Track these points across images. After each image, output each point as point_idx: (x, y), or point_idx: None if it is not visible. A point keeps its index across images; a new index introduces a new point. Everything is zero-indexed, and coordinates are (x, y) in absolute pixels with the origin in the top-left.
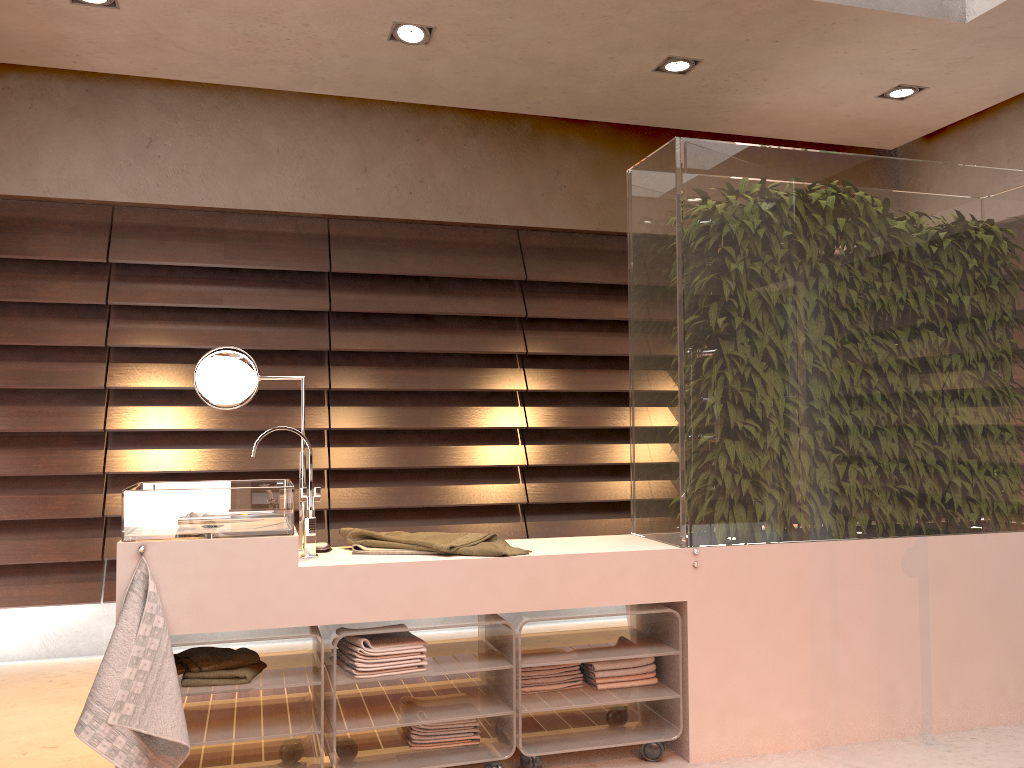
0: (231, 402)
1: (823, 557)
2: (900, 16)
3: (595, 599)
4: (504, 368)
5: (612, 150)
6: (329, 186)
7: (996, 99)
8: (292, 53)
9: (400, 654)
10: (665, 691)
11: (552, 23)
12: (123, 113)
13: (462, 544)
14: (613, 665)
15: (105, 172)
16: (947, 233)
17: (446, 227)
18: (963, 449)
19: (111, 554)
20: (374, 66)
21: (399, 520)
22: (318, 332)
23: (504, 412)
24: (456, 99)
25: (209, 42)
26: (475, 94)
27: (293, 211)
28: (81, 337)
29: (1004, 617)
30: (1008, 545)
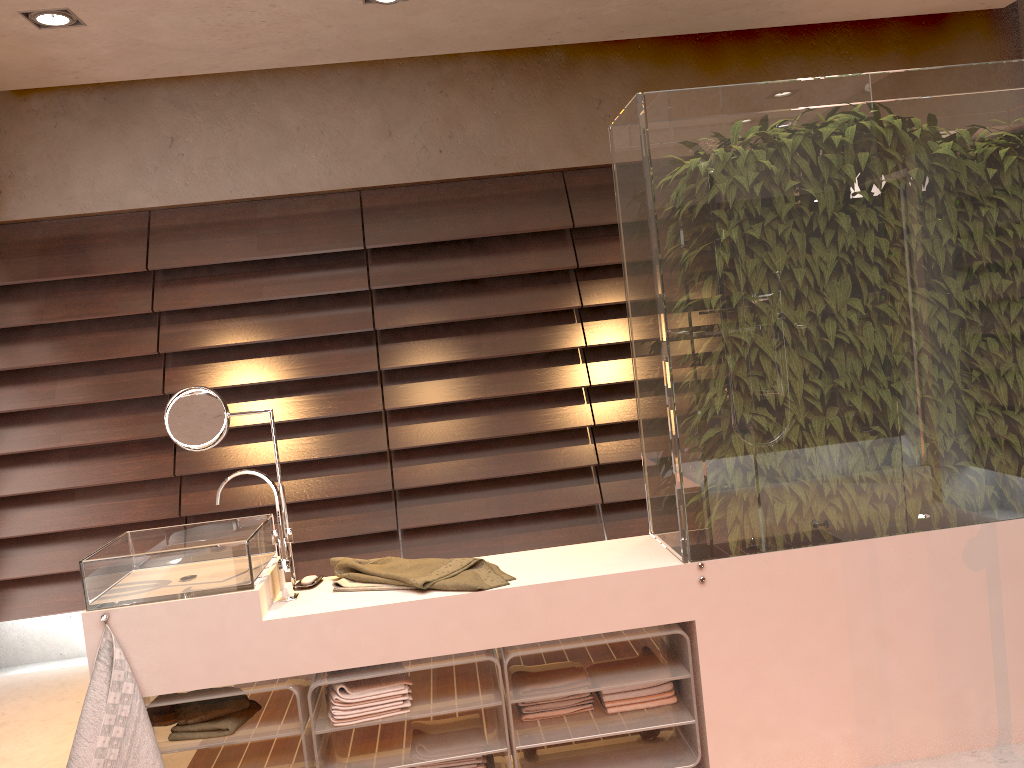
0: (202, 444)
1: (860, 558)
2: None
3: (587, 627)
4: (560, 325)
5: (660, 65)
6: (354, 158)
7: None
8: (275, 33)
9: (380, 698)
10: (681, 714)
11: None
12: (142, 116)
13: (440, 576)
14: (623, 687)
15: (134, 179)
16: (1007, 151)
17: (484, 181)
18: None
19: None
20: (364, 30)
21: (467, 493)
22: (361, 312)
23: (564, 372)
24: (467, 44)
25: (189, 38)
26: (485, 36)
27: (321, 190)
28: (135, 347)
29: None
30: None
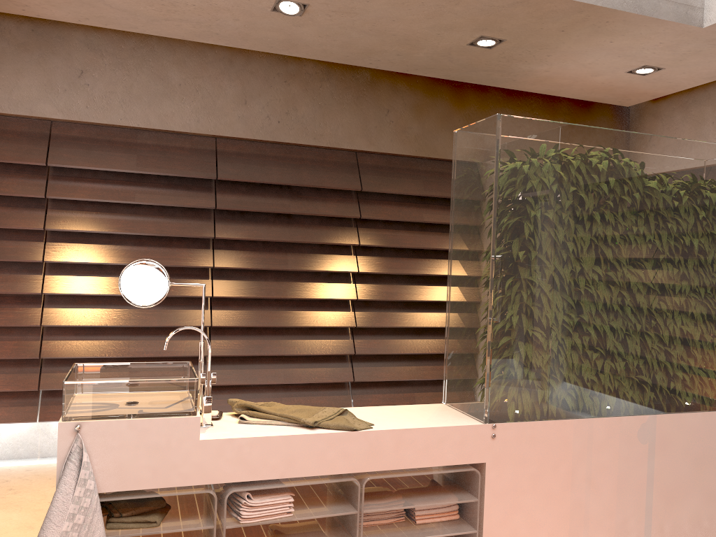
0: (148, 303)
1: (583, 430)
2: (657, 20)
3: (420, 462)
4: (342, 255)
5: (428, 96)
6: (218, 114)
7: (710, 79)
8: (196, 15)
9: (274, 504)
10: (465, 526)
11: (398, 7)
12: (61, 50)
13: (322, 419)
14: (428, 506)
15: (46, 95)
16: (686, 192)
17: (304, 148)
18: (686, 351)
19: (45, 386)
20: (258, 28)
21: (261, 364)
22: (206, 224)
23: (341, 287)
24: (317, 54)
25: (131, 3)
26: (332, 52)
27: (190, 131)
28: (25, 222)
29: (704, 471)
30: (711, 420)
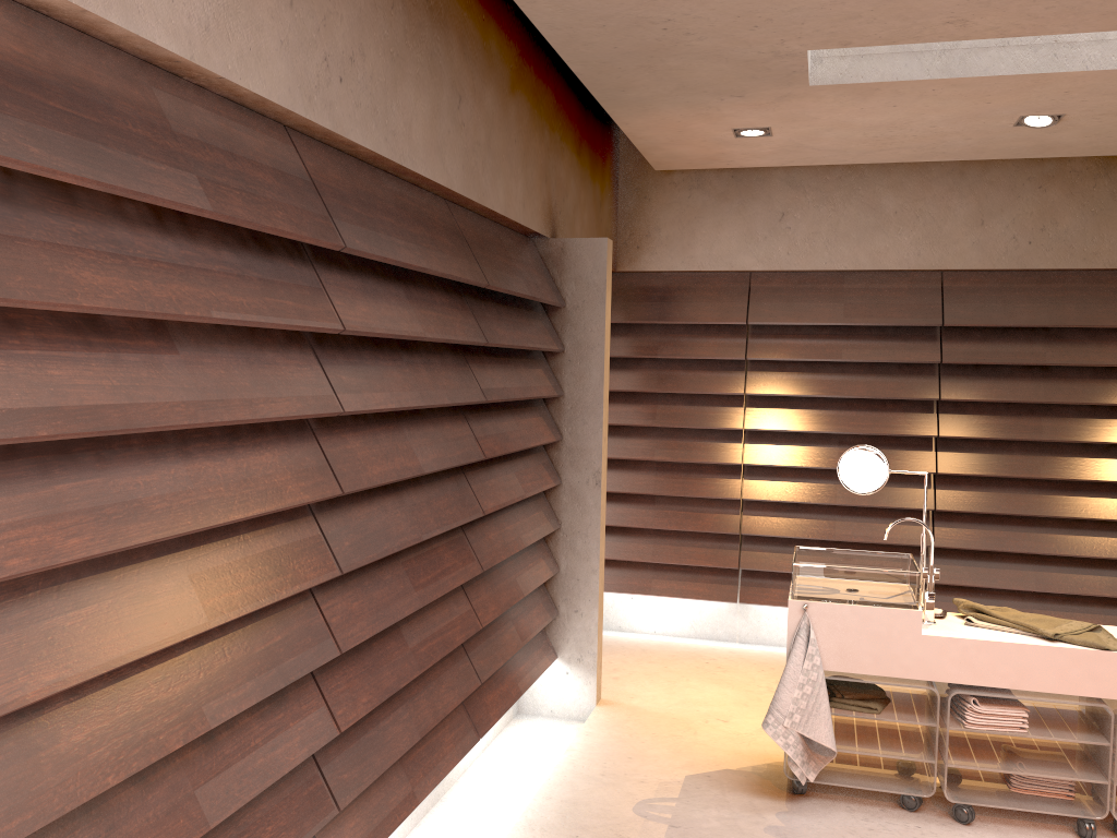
0: (866, 490)
1: None
2: None
3: None
4: None
5: None
6: (944, 242)
7: None
8: (916, 142)
9: (1004, 715)
10: None
11: None
12: (760, 193)
13: (1066, 632)
14: None
15: (745, 246)
16: None
17: (1067, 273)
18: None
19: (745, 565)
20: (997, 141)
21: (1002, 563)
22: (928, 382)
23: None
24: (1085, 151)
25: (842, 144)
26: (1108, 147)
27: (908, 268)
28: (725, 387)
29: None
30: None
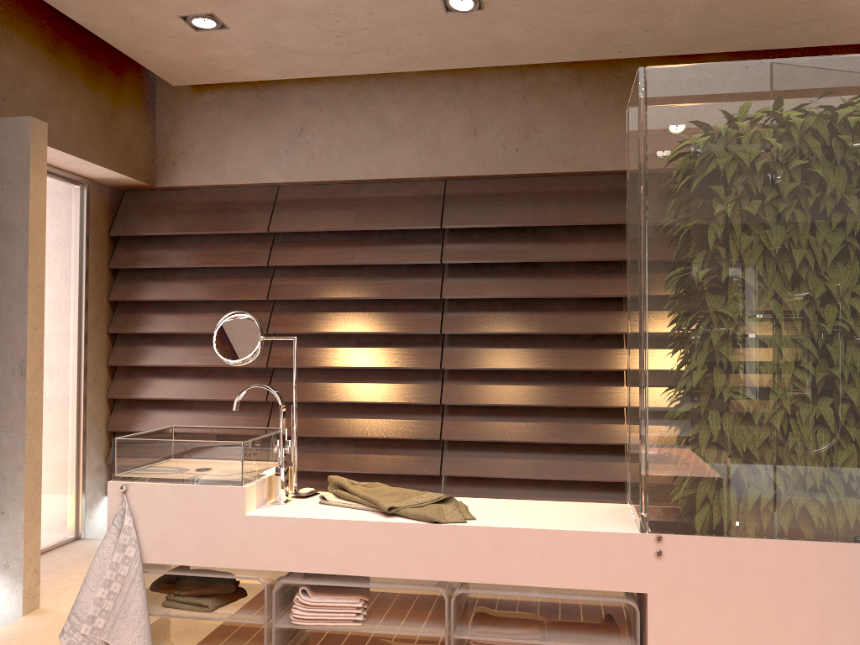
0: (237, 359)
1: (841, 562)
2: None
3: (535, 578)
4: (608, 311)
5: None
6: (443, 151)
7: None
8: (377, 39)
9: (336, 606)
10: None
11: None
12: (281, 110)
13: (407, 505)
14: None
15: (269, 160)
16: None
17: (554, 178)
18: None
19: None
20: (451, 38)
21: (505, 452)
22: (432, 282)
23: (607, 354)
24: (544, 55)
25: (309, 43)
26: (559, 47)
27: (412, 177)
28: (251, 293)
29: None
30: None
